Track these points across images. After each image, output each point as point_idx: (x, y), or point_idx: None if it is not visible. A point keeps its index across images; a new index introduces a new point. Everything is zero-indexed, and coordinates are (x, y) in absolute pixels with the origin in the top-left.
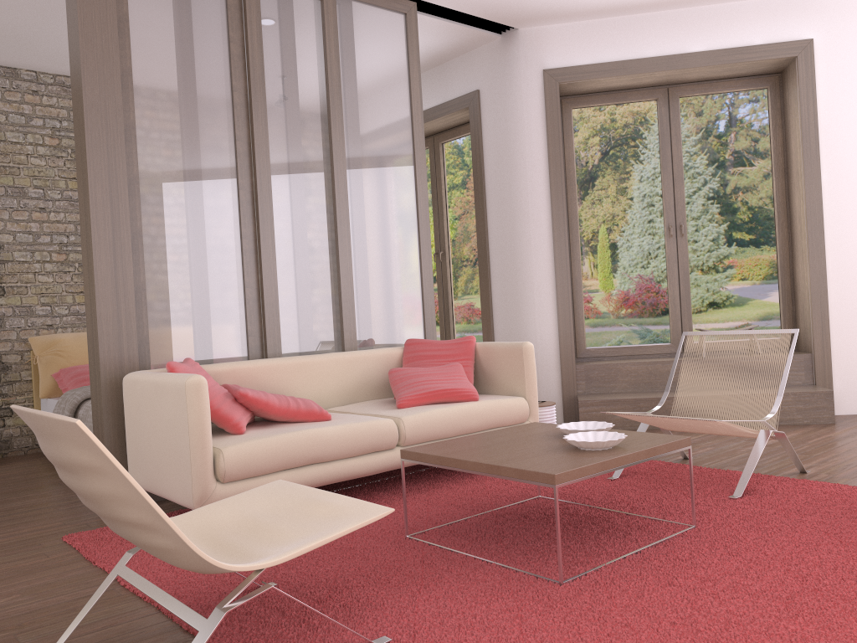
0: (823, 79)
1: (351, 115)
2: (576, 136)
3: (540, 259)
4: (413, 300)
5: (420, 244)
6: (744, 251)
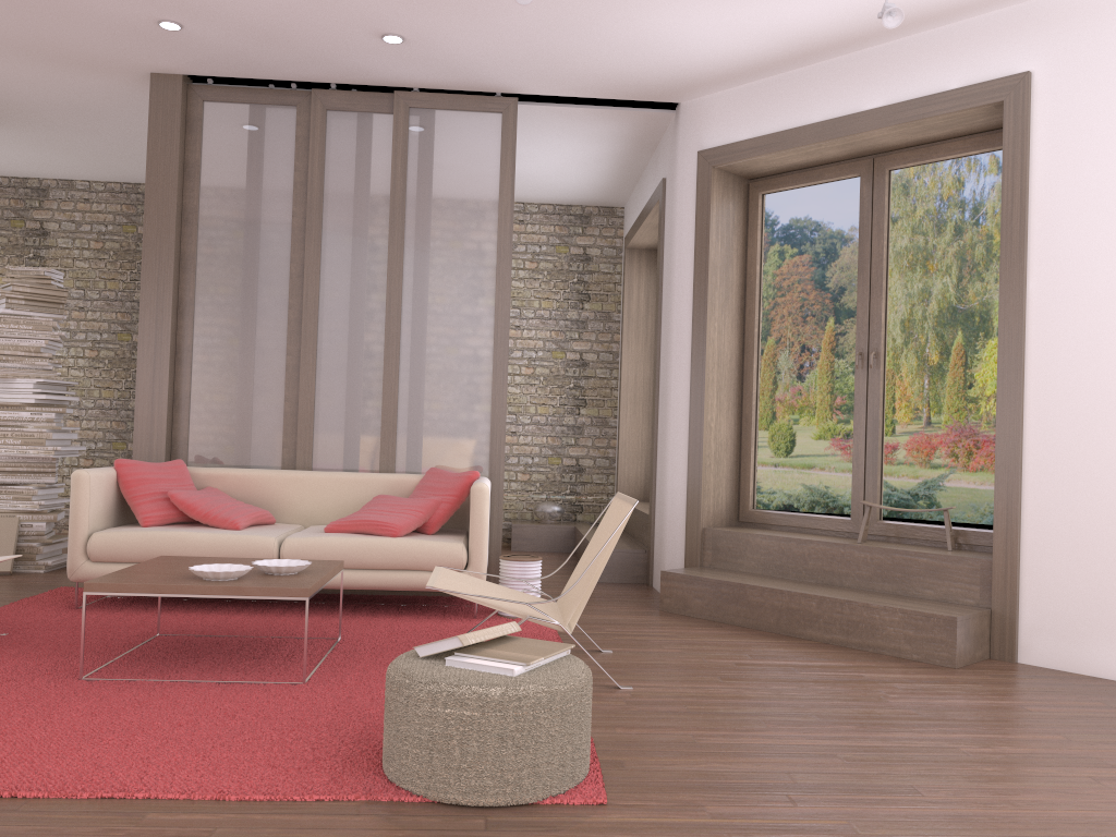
0: (1044, 132)
1: (416, 229)
2: (763, 230)
3: (678, 390)
4: (476, 426)
5: (493, 365)
6: (958, 394)
